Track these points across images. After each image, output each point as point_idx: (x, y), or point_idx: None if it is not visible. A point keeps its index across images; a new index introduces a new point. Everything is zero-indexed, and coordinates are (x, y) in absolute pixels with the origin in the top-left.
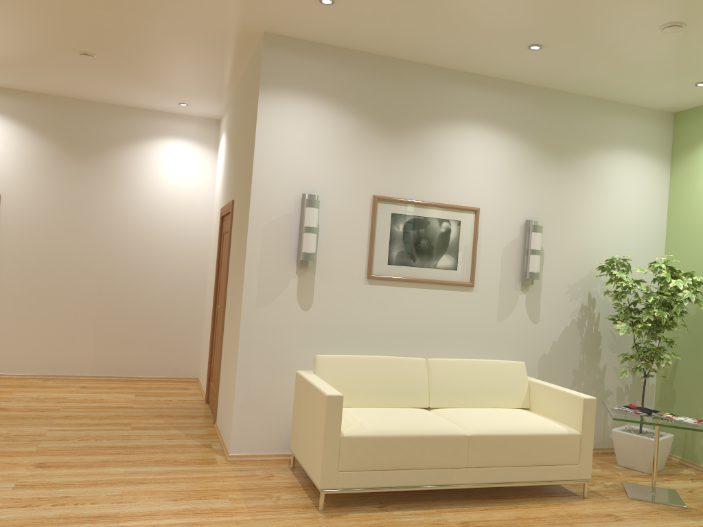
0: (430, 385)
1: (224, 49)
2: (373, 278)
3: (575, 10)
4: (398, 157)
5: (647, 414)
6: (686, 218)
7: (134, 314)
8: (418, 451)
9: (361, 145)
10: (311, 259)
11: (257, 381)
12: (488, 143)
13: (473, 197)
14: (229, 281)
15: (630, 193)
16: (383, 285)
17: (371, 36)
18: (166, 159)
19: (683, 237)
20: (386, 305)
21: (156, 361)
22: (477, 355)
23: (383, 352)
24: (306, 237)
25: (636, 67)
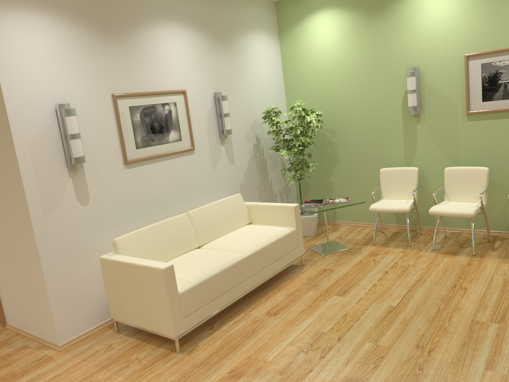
0: (196, 231)
1: None
2: (129, 163)
3: None
4: (122, 58)
5: (320, 204)
6: (296, 74)
7: None
8: (224, 280)
9: (91, 51)
10: (83, 161)
11: (64, 277)
12: (180, 36)
13: (179, 82)
14: None
15: (264, 62)
16: (137, 166)
17: None
18: None
19: (296, 86)
20: (143, 181)
21: None
22: (206, 197)
23: (150, 217)
24: (74, 144)
25: None
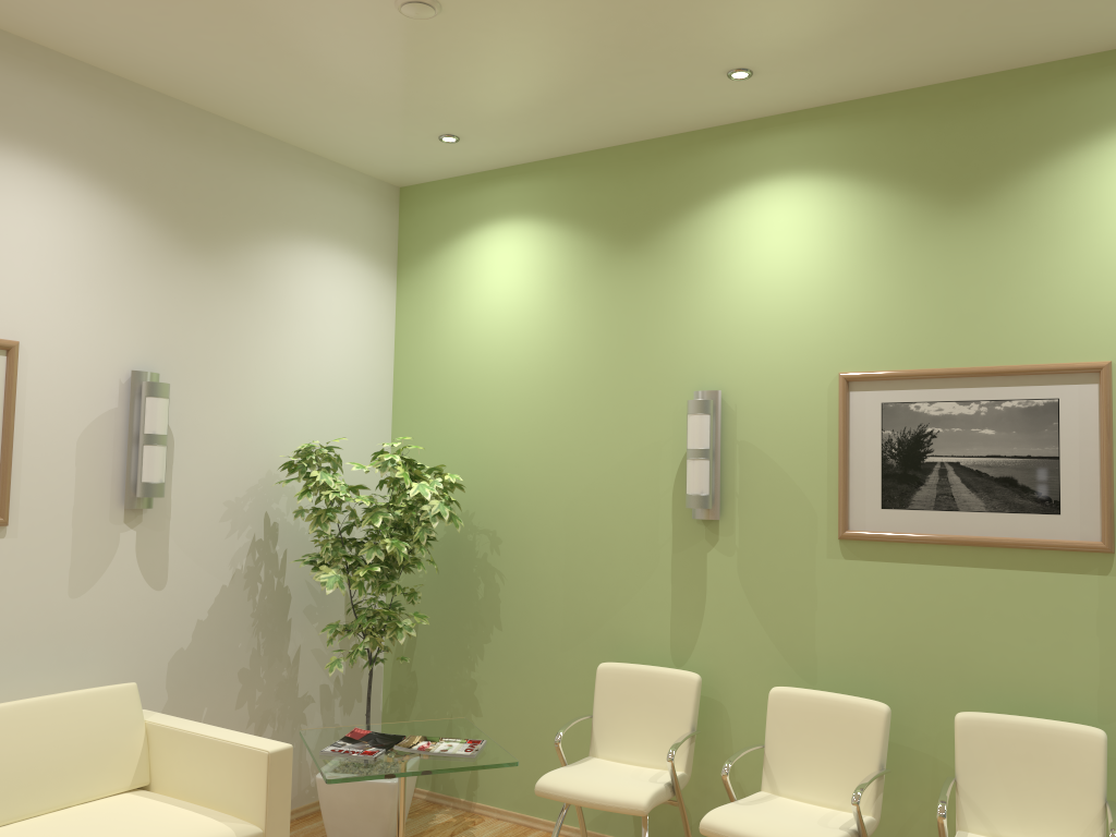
0: None
1: None
2: None
3: None
4: None
5: (385, 751)
6: (426, 371)
7: None
8: None
9: None
10: None
11: None
12: (38, 194)
13: (1, 316)
14: None
15: (335, 324)
16: None
17: None
18: None
19: (421, 404)
20: None
21: None
22: (21, 682)
23: None
24: None
25: (346, 83)
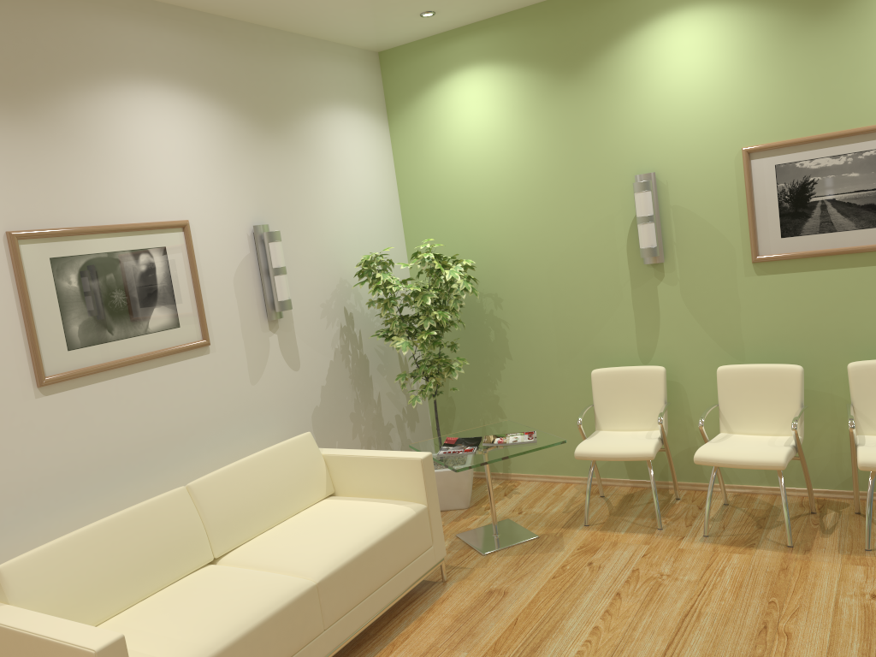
0: (207, 525)
1: None
2: (50, 382)
3: None
4: (34, 153)
5: (477, 447)
6: (423, 188)
7: None
8: (261, 649)
9: None
10: None
11: None
12: (174, 112)
13: (174, 204)
14: None
15: (358, 165)
16: (70, 388)
17: None
18: None
19: (424, 212)
20: (85, 420)
21: None
22: (239, 443)
23: (102, 500)
24: None
25: None
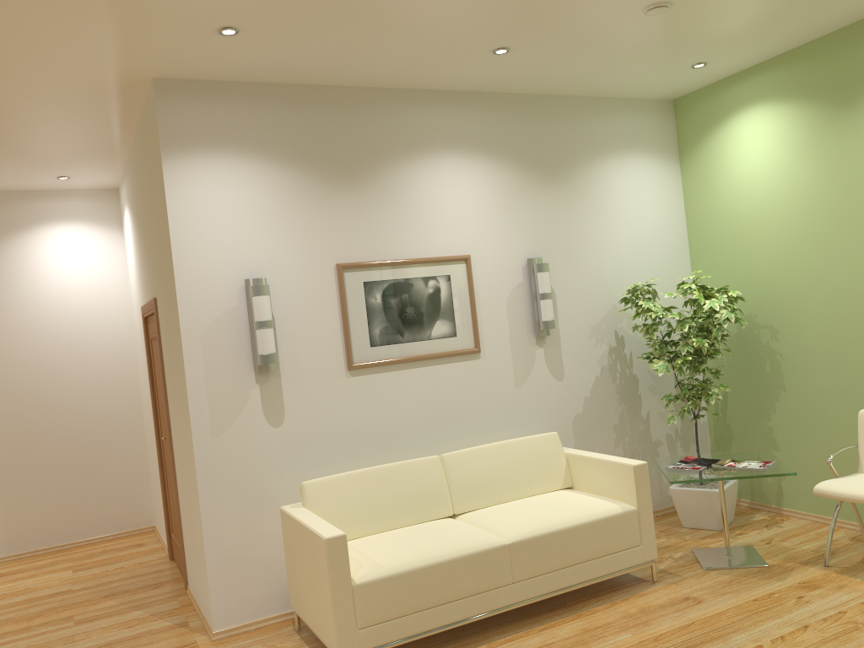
0: (451, 487)
1: (104, 105)
2: (355, 368)
3: (542, 4)
4: (359, 210)
5: (706, 467)
6: (708, 222)
7: (51, 463)
8: (451, 578)
9: (309, 204)
10: (272, 361)
11: (232, 530)
12: (466, 173)
13: (460, 243)
14: (170, 404)
15: (641, 204)
16: (370, 373)
17: (295, 65)
18: (54, 252)
19: (708, 245)
20: (378, 397)
21: (94, 516)
22: (499, 433)
23: (385, 456)
24: (260, 335)
25: (622, 57)
